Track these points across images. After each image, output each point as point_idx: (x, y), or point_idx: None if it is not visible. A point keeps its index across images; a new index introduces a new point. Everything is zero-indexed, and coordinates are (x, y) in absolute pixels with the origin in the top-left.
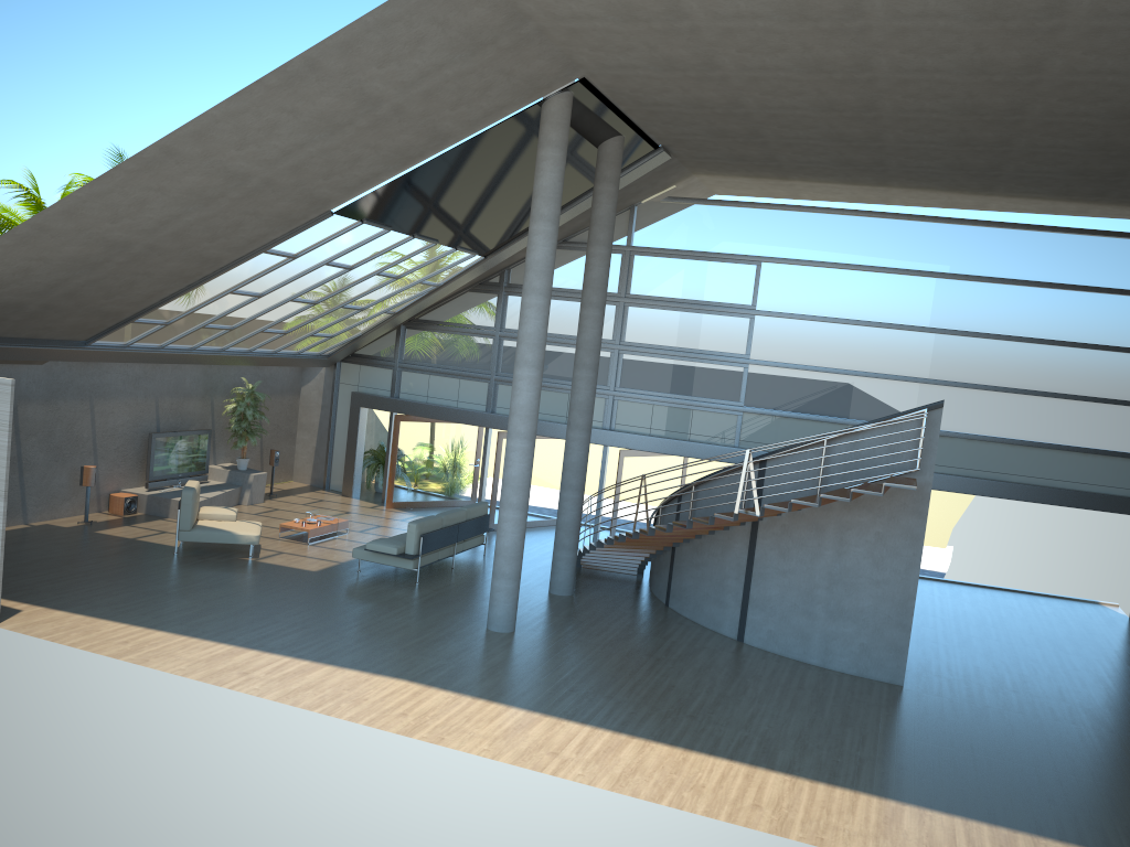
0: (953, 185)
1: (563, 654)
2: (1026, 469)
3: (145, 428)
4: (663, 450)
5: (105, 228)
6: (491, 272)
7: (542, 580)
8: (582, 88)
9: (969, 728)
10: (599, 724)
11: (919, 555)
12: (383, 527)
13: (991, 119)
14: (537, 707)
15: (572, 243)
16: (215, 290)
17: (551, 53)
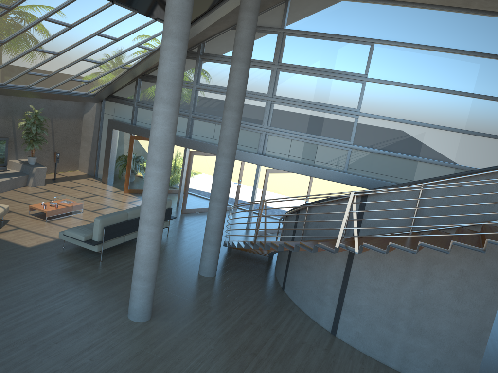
0: None
1: (178, 353)
2: None
3: None
4: (295, 171)
5: None
6: (192, 45)
7: (198, 260)
8: None
9: None
10: None
11: None
12: (111, 208)
13: None
14: None
15: None
16: None
17: None
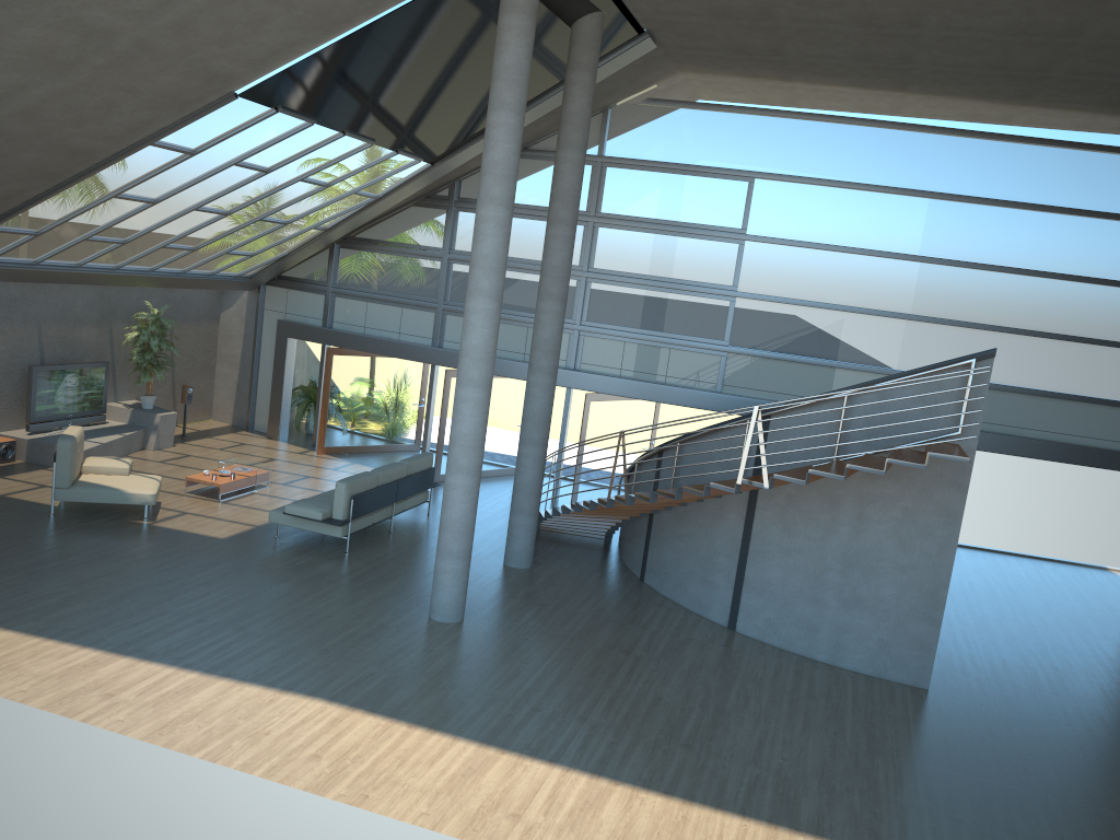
0: (985, 91)
1: (523, 653)
2: (1045, 423)
3: (25, 360)
4: (636, 394)
5: None
6: (439, 184)
7: (495, 548)
8: None
9: (1018, 751)
10: (572, 762)
11: (956, 536)
12: (311, 478)
13: None
14: (492, 738)
15: (534, 151)
16: (94, 193)
17: None
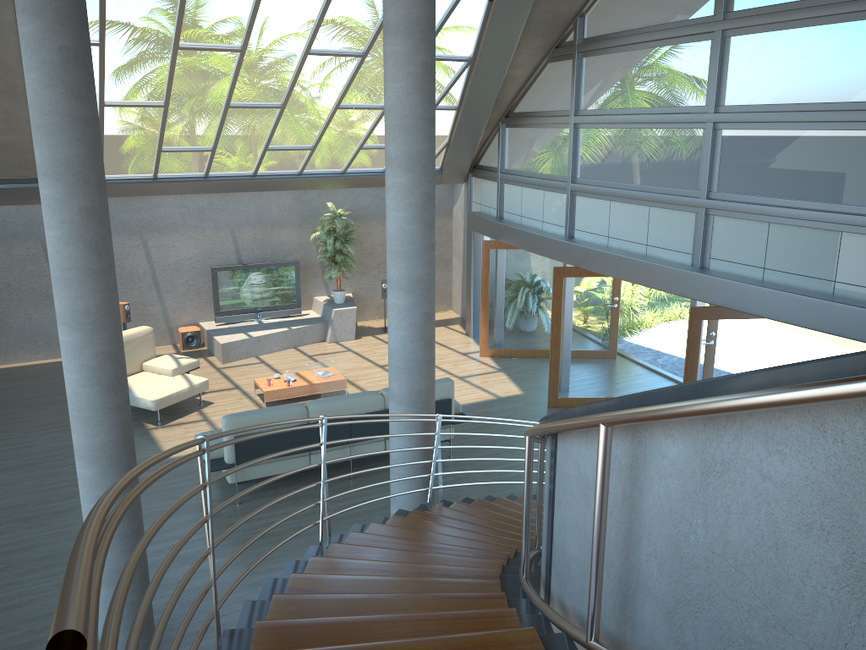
0: None
1: None
2: None
3: (221, 261)
4: (771, 313)
5: None
6: (560, 27)
7: None
8: None
9: None
10: None
11: None
12: None
13: None
14: None
15: None
16: None
17: None
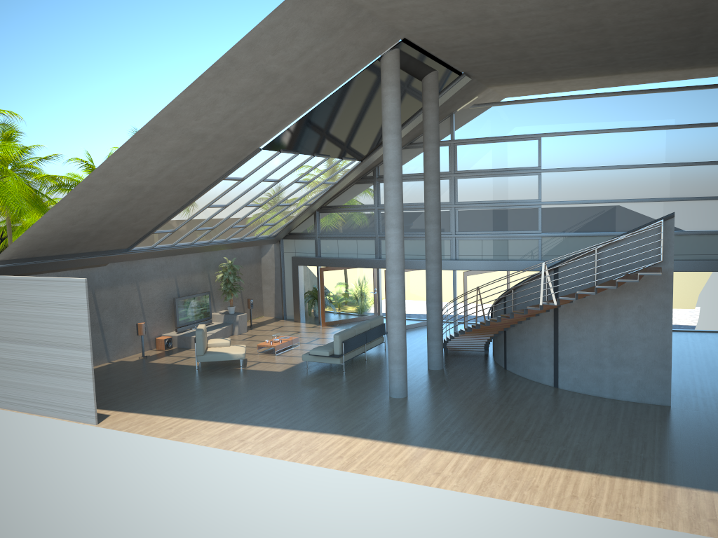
0: (666, 66)
1: (439, 408)
2: None
3: (170, 295)
4: (492, 268)
5: (126, 180)
6: (367, 170)
7: (423, 361)
8: (404, 45)
9: None
10: (466, 451)
11: (670, 317)
12: (320, 339)
13: (683, 18)
14: (425, 444)
15: (415, 143)
16: (198, 207)
17: (380, 26)
